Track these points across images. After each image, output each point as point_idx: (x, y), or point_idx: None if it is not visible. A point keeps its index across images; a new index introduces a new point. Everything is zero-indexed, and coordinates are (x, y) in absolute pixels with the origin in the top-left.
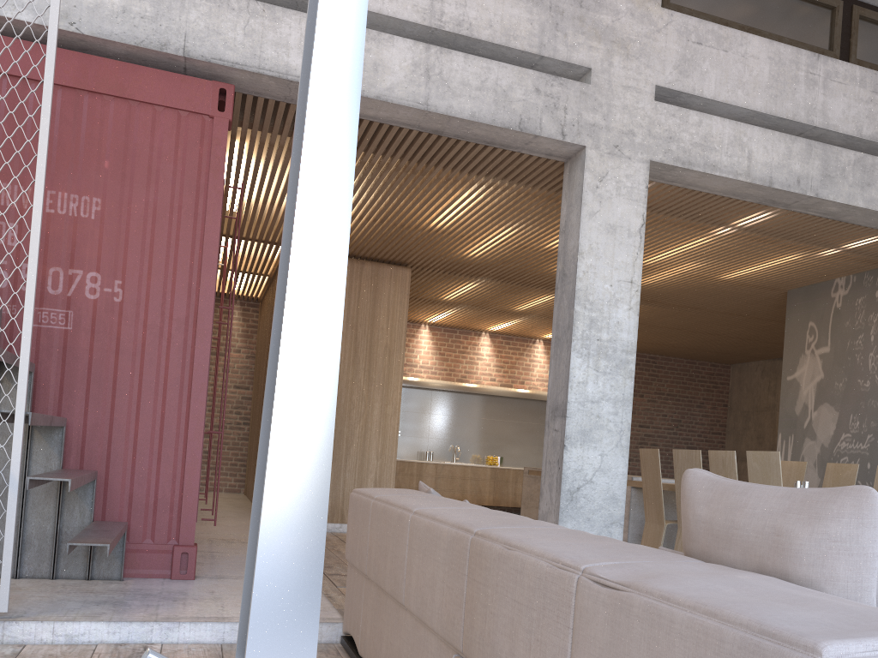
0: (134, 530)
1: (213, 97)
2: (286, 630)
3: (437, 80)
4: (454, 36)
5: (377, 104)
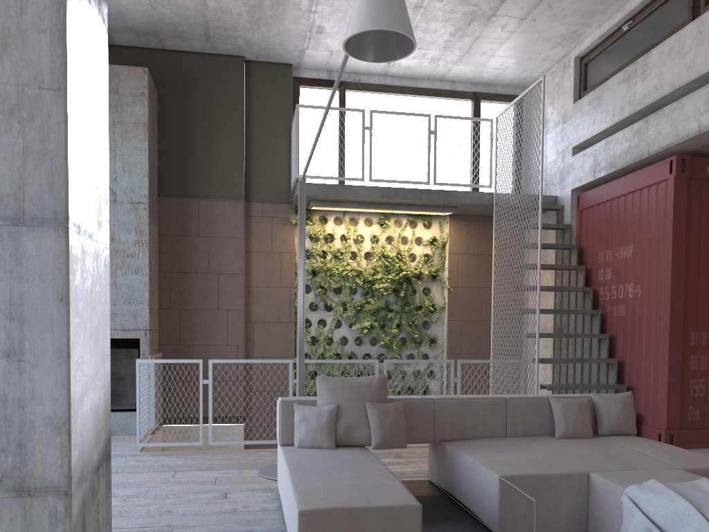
0: (646, 418)
1: (667, 167)
2: (297, 392)
3: None
4: None
5: None
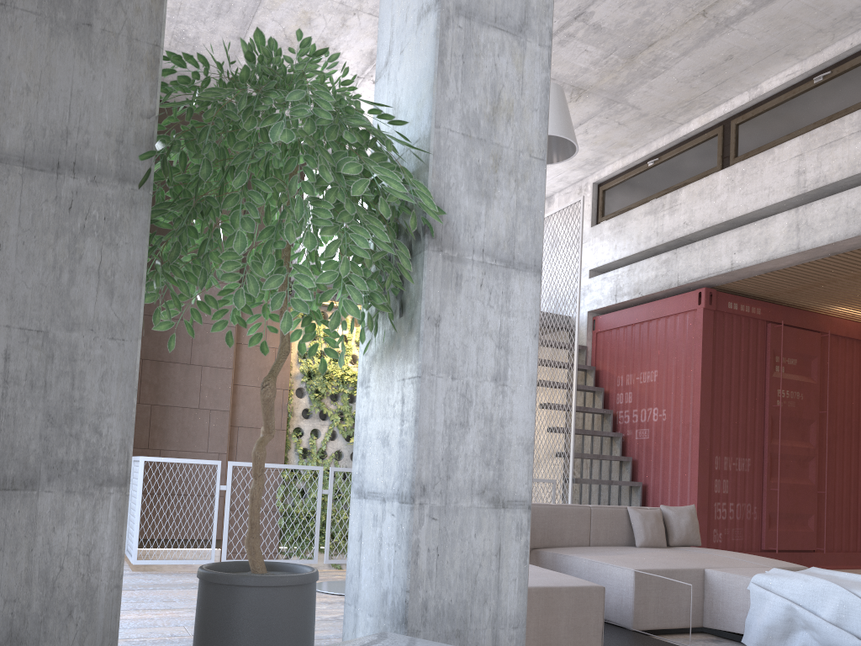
0: None
1: (695, 298)
2: None
3: (804, 228)
4: (818, 189)
5: (774, 261)
